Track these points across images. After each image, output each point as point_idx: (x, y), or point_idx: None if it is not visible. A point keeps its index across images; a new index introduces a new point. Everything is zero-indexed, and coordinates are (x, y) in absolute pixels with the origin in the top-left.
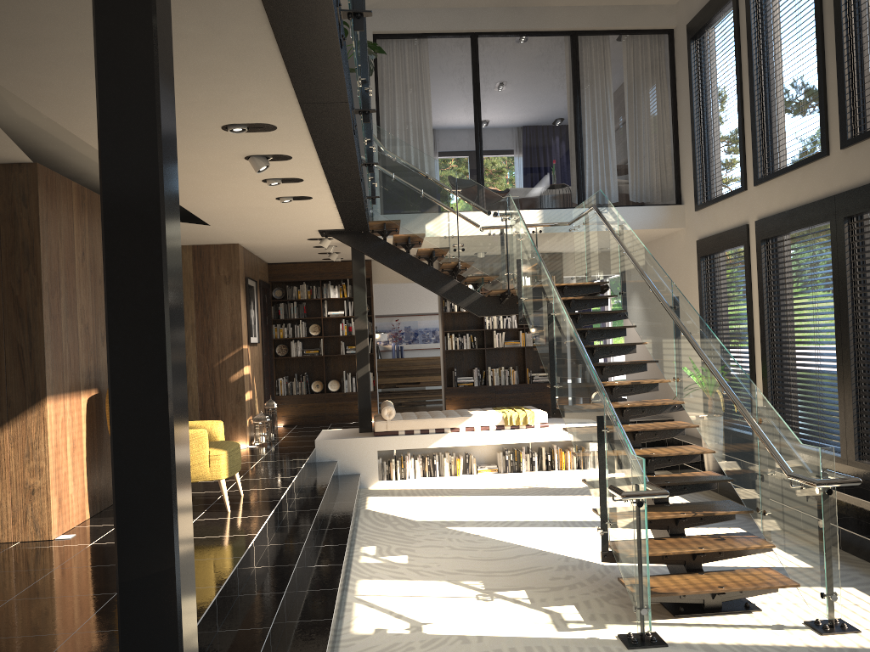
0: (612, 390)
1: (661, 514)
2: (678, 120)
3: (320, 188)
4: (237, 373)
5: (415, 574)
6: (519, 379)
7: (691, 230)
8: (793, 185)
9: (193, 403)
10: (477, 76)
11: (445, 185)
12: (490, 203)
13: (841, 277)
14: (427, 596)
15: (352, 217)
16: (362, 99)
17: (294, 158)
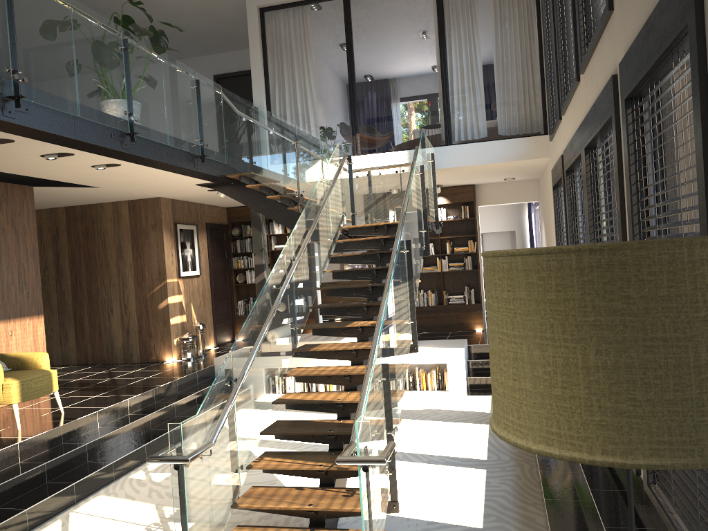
0: (361, 330)
1: (300, 465)
2: (543, 51)
3: (106, 157)
4: (163, 302)
5: (146, 494)
6: (440, 300)
7: (551, 160)
8: (572, 114)
9: (133, 326)
10: (348, 33)
11: (287, 138)
12: (326, 151)
13: (587, 212)
14: (117, 519)
15: (194, 174)
16: (14, 87)
17: (15, 139)
